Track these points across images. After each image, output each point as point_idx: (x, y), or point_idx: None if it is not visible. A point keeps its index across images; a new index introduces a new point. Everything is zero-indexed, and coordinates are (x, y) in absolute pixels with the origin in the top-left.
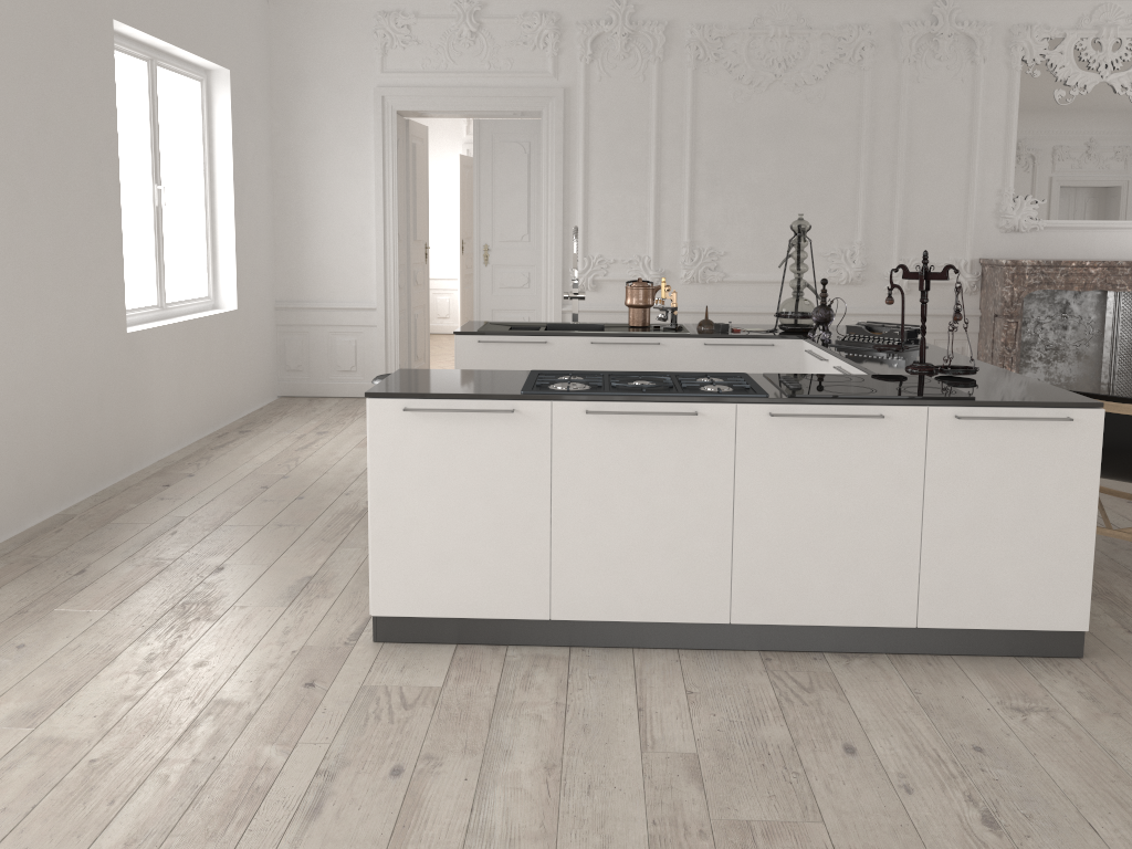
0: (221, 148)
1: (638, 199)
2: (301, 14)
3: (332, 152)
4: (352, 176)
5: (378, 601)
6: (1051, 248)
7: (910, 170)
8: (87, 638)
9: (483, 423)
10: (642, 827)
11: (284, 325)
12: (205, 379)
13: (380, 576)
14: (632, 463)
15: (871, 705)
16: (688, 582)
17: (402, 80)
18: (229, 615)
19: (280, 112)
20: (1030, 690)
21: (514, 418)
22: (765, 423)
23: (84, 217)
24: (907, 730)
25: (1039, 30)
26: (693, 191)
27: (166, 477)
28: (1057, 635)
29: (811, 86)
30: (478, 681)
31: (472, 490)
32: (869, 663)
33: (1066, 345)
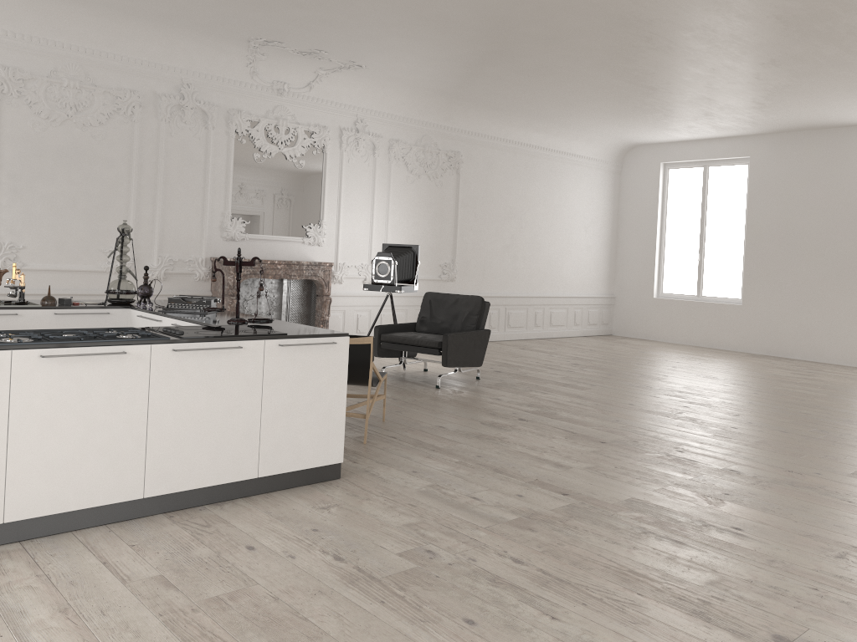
0: None
1: None
2: None
3: None
4: None
5: None
6: (253, 252)
7: (166, 195)
8: None
9: None
10: (155, 619)
11: None
12: None
13: None
14: (76, 392)
15: (249, 524)
16: (115, 473)
17: None
18: None
19: None
20: (324, 498)
21: None
22: (170, 356)
23: None
24: (275, 531)
25: (245, 114)
26: None
27: None
28: (328, 467)
29: (96, 127)
30: None
31: None
32: (234, 505)
33: (261, 314)
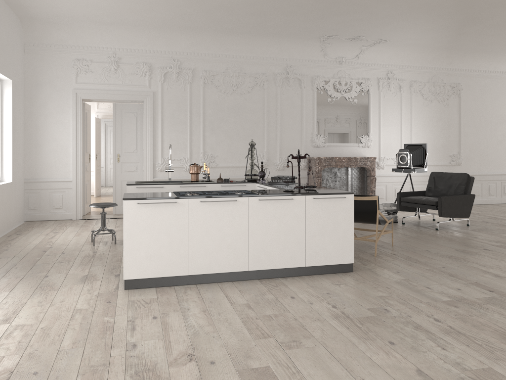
0: (6, 112)
1: (183, 135)
2: (39, 58)
3: (52, 115)
4: (61, 125)
5: (127, 274)
6: (330, 153)
7: (282, 125)
8: (8, 299)
9: (165, 207)
10: (239, 319)
11: (28, 189)
12: (1, 211)
13: (128, 264)
14: (216, 218)
15: (296, 288)
16: (234, 257)
17: (85, 86)
18: (62, 288)
19: (28, 98)
20: (340, 280)
21: (176, 205)
22: (257, 203)
23: None
24: (307, 291)
25: (321, 78)
26: (204, 132)
27: None
28: (345, 265)
29: (246, 94)
30: (169, 295)
31: (161, 231)
32: (292, 279)
33: (336, 187)
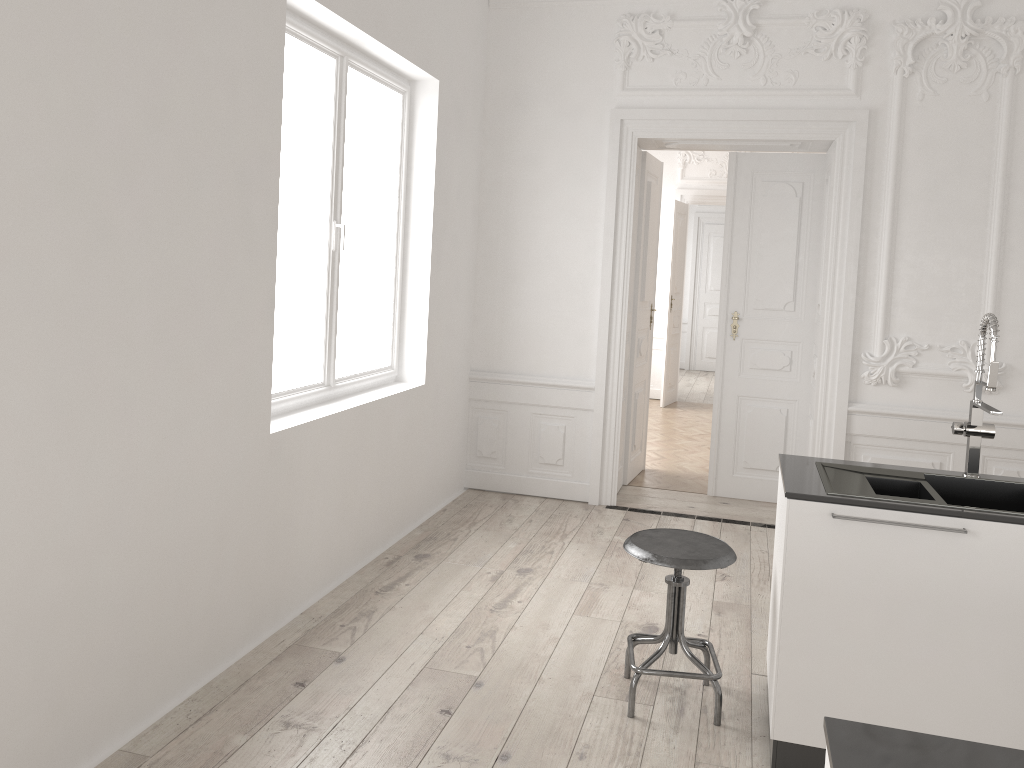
0: (421, 179)
1: (969, 263)
2: (527, 20)
3: (552, 188)
4: (575, 219)
5: None
6: None
7: None
8: None
9: None
10: None
11: (478, 400)
12: (376, 482)
13: None
14: None
15: None
16: None
17: (648, 99)
18: None
19: (493, 138)
20: None
21: None
22: None
23: (215, 266)
24: None
25: None
26: None
27: (304, 658)
28: None
29: None
30: None
31: None
32: None
33: None
